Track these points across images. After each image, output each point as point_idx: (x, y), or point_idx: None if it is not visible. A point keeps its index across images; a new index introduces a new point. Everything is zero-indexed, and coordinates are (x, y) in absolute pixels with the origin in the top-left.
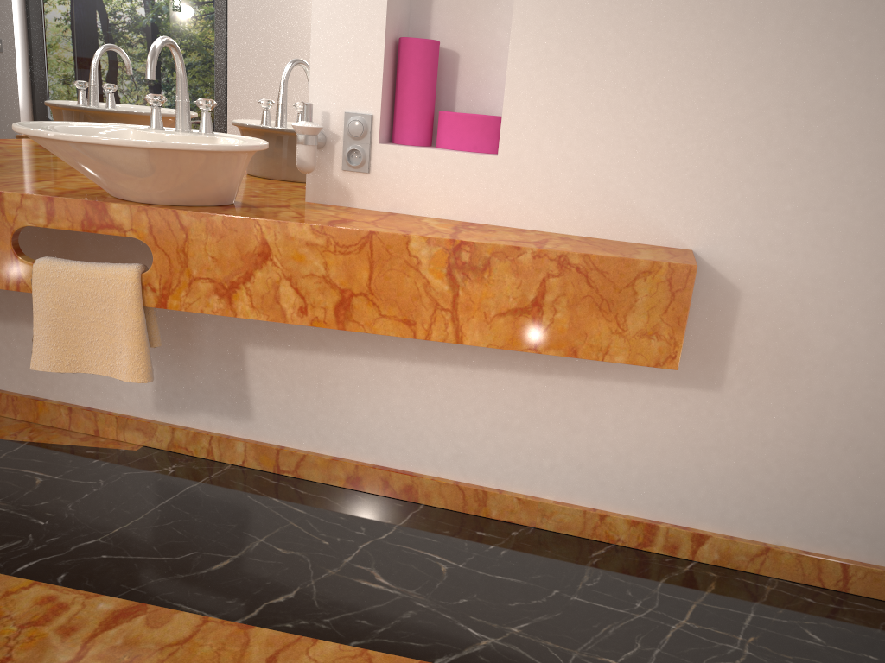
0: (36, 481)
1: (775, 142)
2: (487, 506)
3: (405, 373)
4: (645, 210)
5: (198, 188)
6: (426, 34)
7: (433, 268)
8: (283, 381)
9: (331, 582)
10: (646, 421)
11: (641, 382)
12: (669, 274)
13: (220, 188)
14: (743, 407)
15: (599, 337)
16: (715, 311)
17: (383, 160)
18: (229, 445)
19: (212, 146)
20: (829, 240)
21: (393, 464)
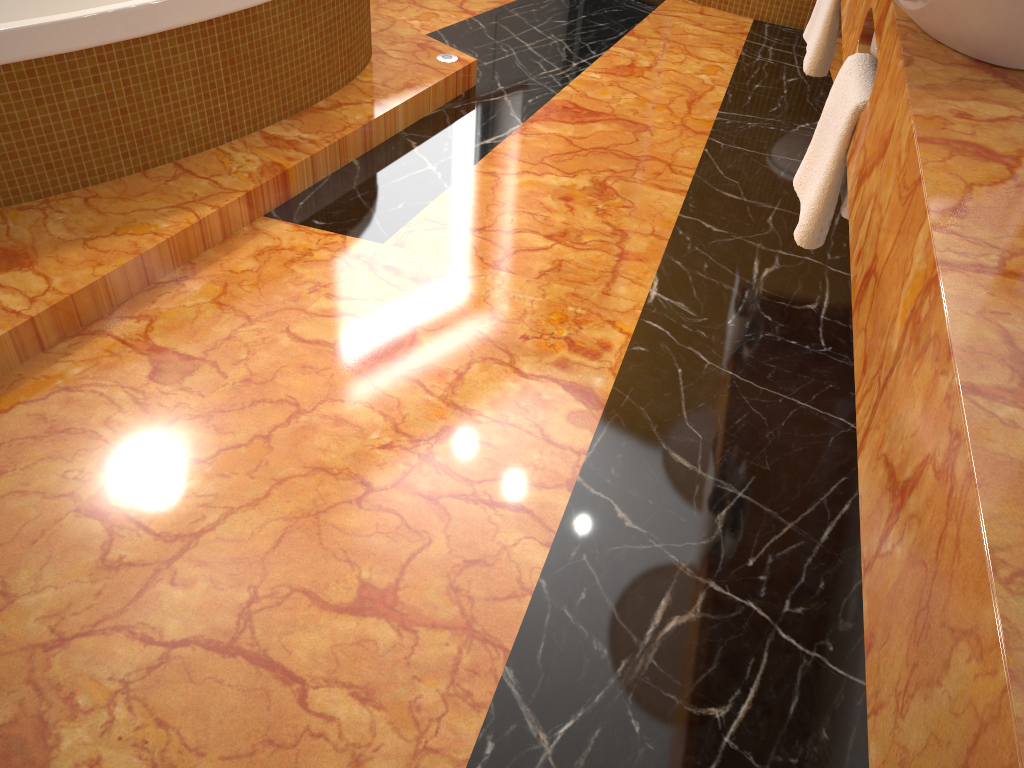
0: (808, 305)
1: None
2: None
3: None
4: None
5: (916, 11)
6: None
7: (906, 298)
8: None
9: (660, 565)
10: None
11: None
12: (990, 712)
13: (951, 25)
14: None
15: (887, 670)
16: None
17: None
18: None
19: None
20: None
21: None
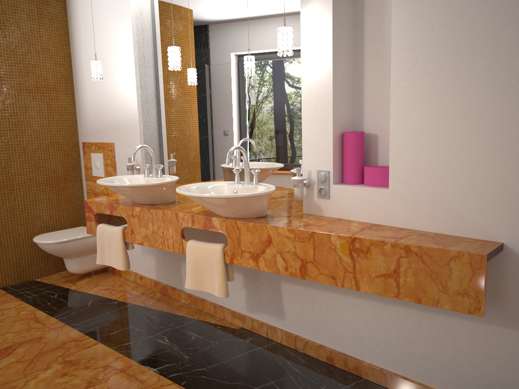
0: (192, 337)
1: None
2: (397, 385)
3: (352, 303)
4: (471, 218)
5: (243, 211)
6: (361, 127)
7: (342, 250)
8: (297, 301)
9: None
10: (488, 347)
11: (481, 321)
12: (469, 258)
13: (254, 210)
14: None
15: (432, 293)
16: None
17: (335, 192)
18: (275, 331)
19: (240, 195)
20: None
21: (349, 352)
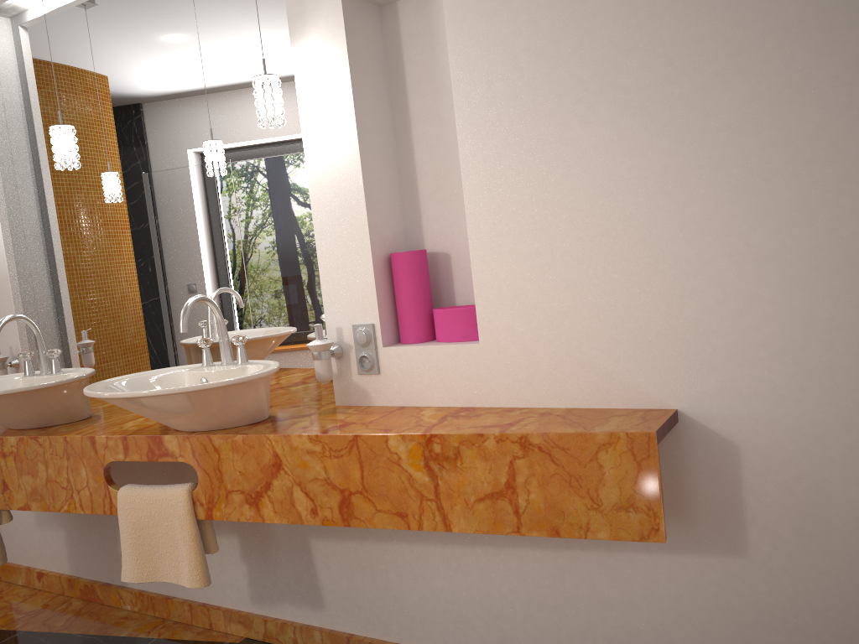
0: None
1: (730, 291)
2: None
3: (441, 556)
4: (621, 375)
5: (222, 415)
6: (421, 242)
7: (412, 462)
8: (344, 570)
9: None
10: (678, 594)
11: (662, 551)
12: (629, 443)
13: (243, 411)
14: (778, 574)
15: (577, 515)
16: (717, 469)
17: (388, 360)
18: (309, 635)
19: (211, 384)
20: (817, 381)
21: None
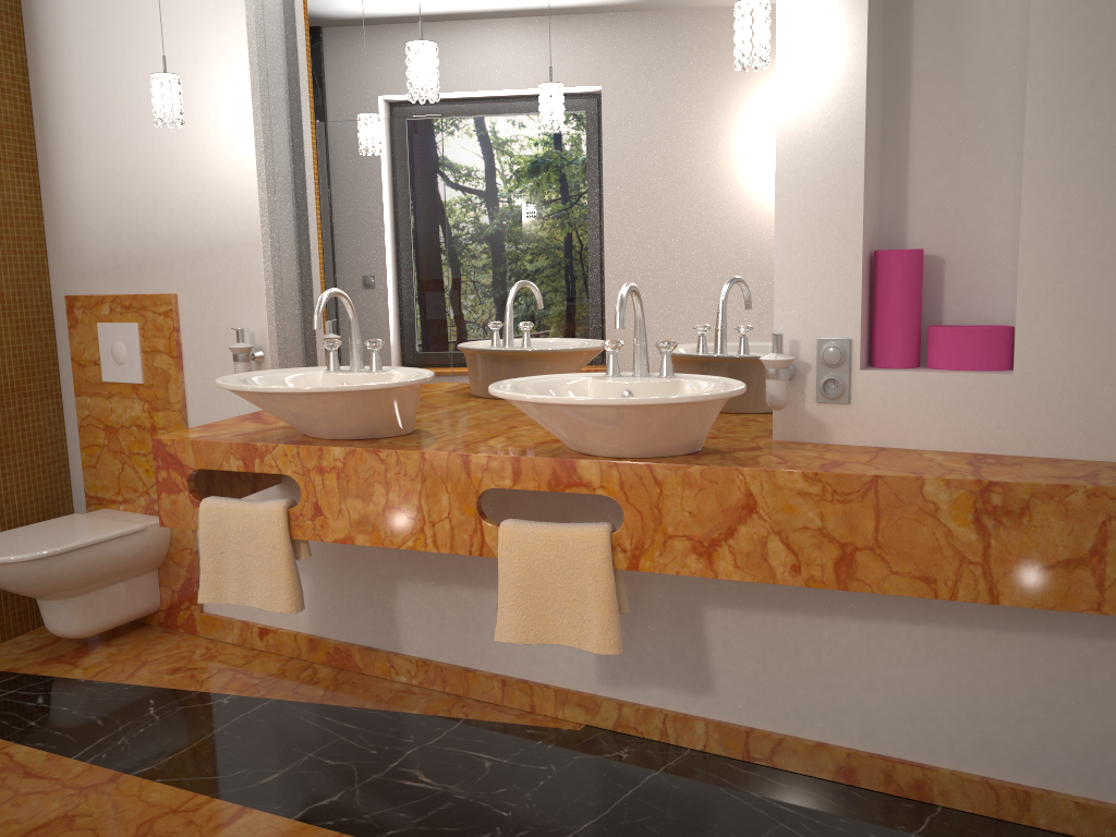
0: (485, 764)
1: None
2: (1030, 811)
3: (906, 637)
4: None
5: (673, 438)
6: (901, 240)
7: (955, 515)
8: (751, 648)
9: None
10: None
11: None
12: None
13: (694, 436)
14: None
15: None
16: None
17: (865, 388)
18: (687, 725)
19: (699, 396)
20: None
21: (896, 752)
